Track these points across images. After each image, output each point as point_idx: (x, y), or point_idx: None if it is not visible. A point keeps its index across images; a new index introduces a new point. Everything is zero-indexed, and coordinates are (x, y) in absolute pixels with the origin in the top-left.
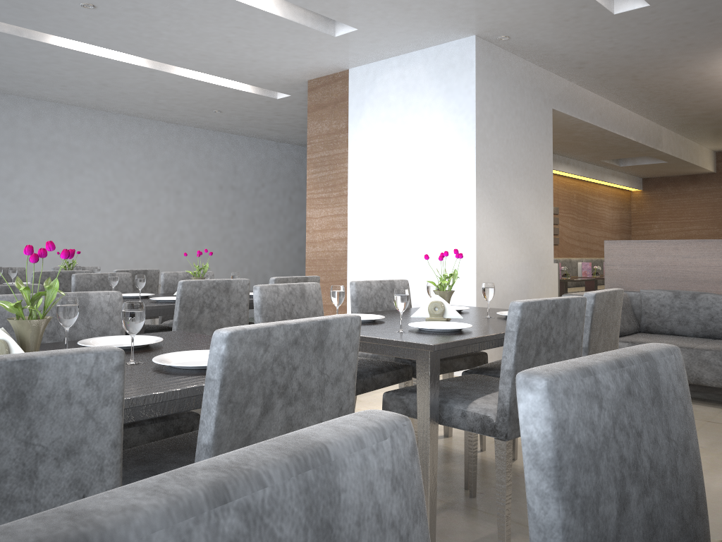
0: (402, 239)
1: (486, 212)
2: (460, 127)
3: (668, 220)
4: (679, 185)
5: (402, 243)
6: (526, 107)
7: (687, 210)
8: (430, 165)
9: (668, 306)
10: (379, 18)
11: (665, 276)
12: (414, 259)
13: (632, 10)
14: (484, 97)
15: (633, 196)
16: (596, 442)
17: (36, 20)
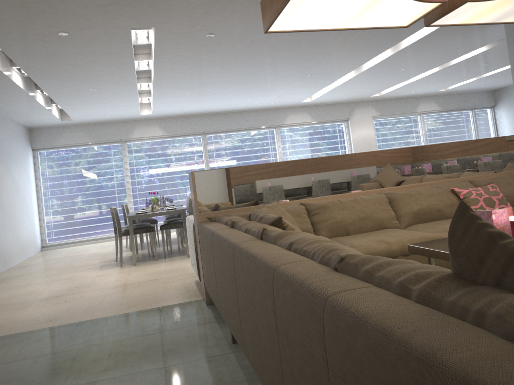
0: None
1: None
2: None
3: None
4: None
5: None
6: None
7: None
8: None
9: None
10: (484, 40)
11: None
12: None
13: None
14: None
15: None
16: None
17: (504, 64)
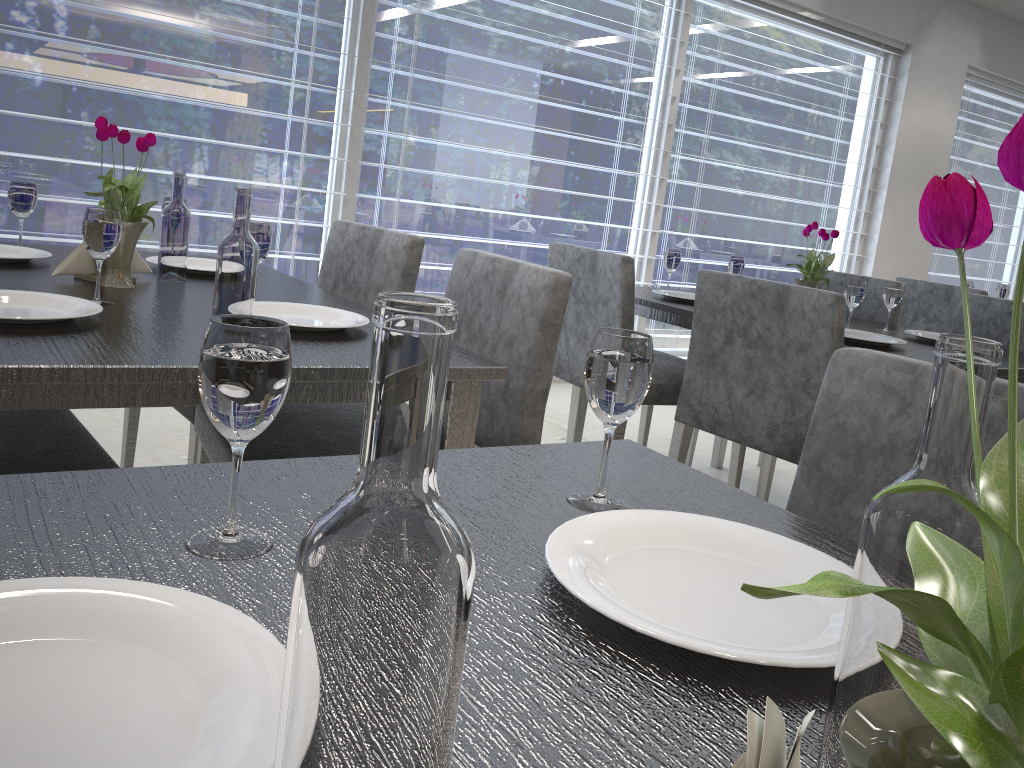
0: None
1: None
2: None
3: None
4: None
5: None
6: None
7: None
8: None
9: None
10: None
11: None
12: None
13: None
14: None
15: None
16: (974, 321)
17: None
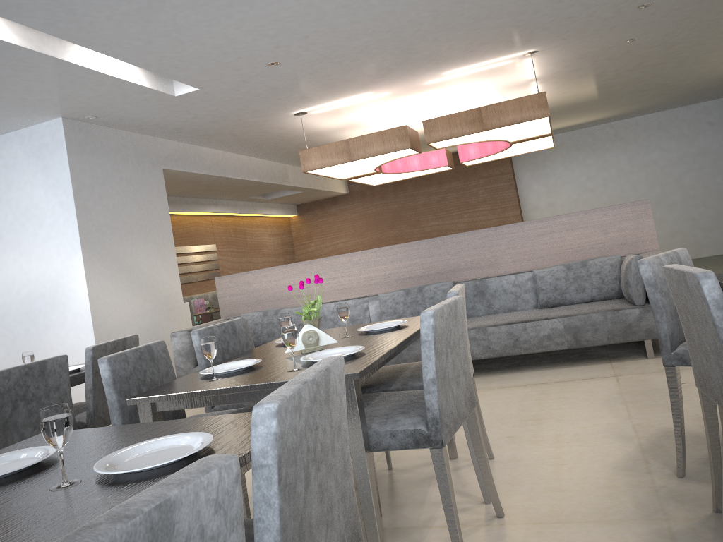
0: (24, 310)
1: (98, 273)
2: (61, 200)
3: (321, 238)
4: (324, 207)
5: (25, 314)
6: (132, 172)
7: (333, 227)
8: (39, 237)
9: (260, 324)
10: None
11: (262, 298)
12: (37, 327)
13: (188, 93)
14: (80, 170)
15: (292, 221)
16: None
17: None
